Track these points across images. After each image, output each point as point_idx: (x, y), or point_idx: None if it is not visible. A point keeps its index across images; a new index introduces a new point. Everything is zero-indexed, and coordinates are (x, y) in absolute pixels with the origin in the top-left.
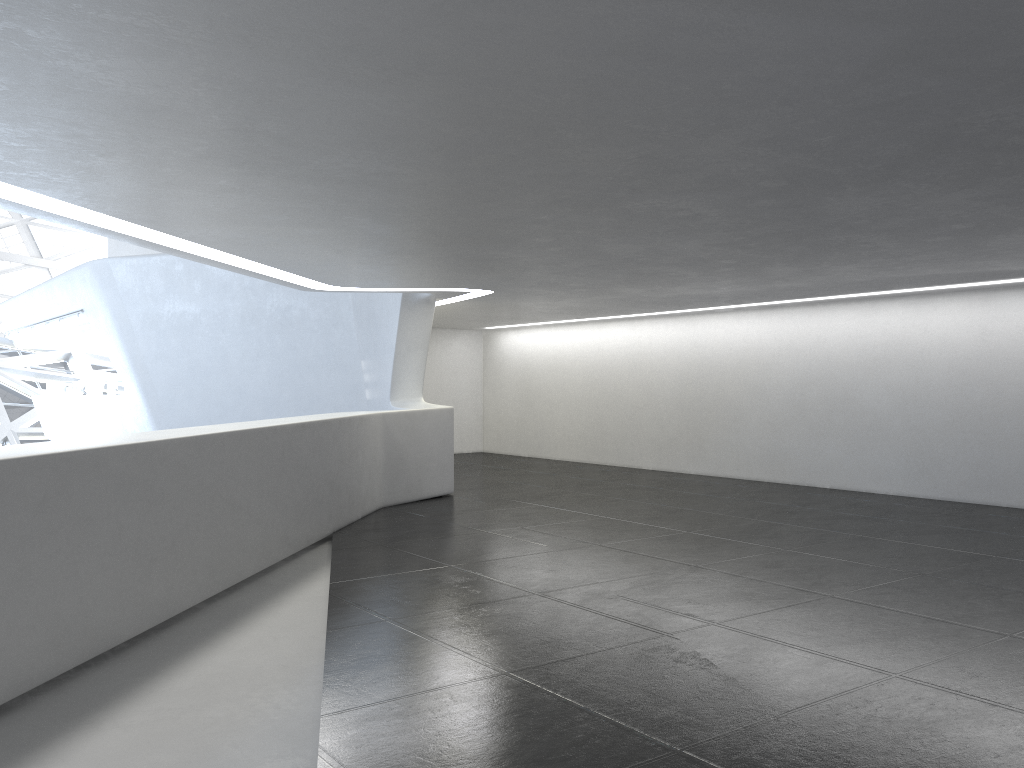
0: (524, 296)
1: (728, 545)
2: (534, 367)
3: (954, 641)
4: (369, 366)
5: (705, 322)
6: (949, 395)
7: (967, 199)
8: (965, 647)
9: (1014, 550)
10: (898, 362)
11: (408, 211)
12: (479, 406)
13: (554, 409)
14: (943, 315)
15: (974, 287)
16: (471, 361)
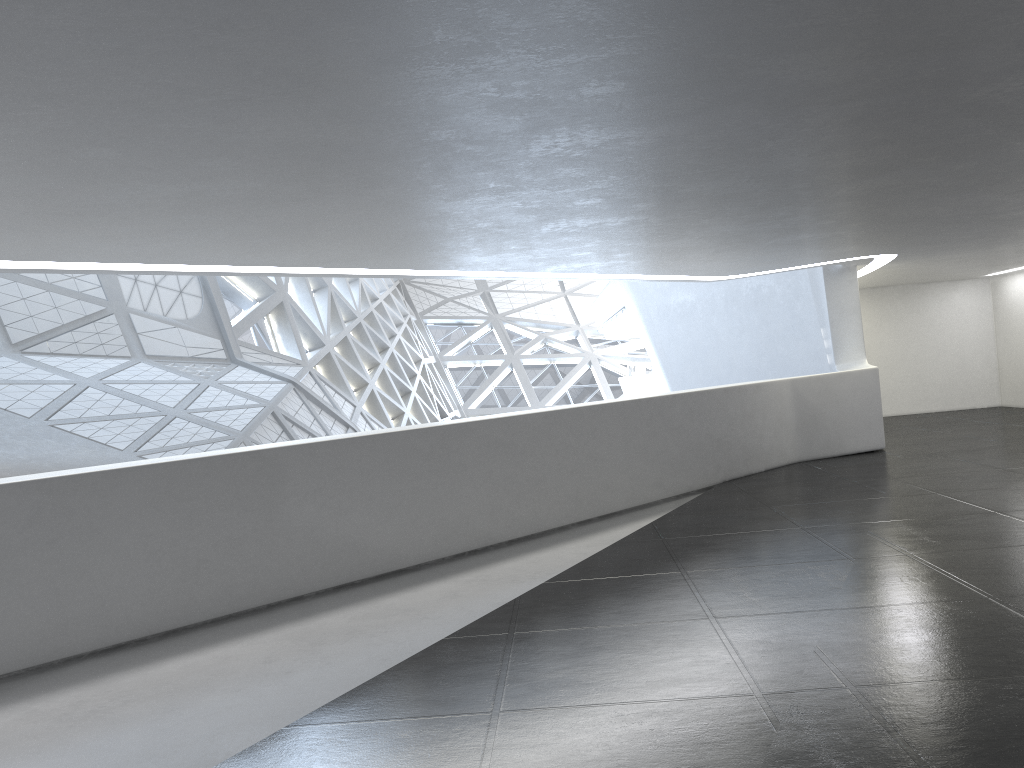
0: (939, 251)
1: None
2: None
3: None
4: (823, 333)
5: None
6: None
7: None
8: None
9: None
10: None
11: (662, 234)
12: (992, 358)
13: None
14: None
15: None
16: (978, 312)
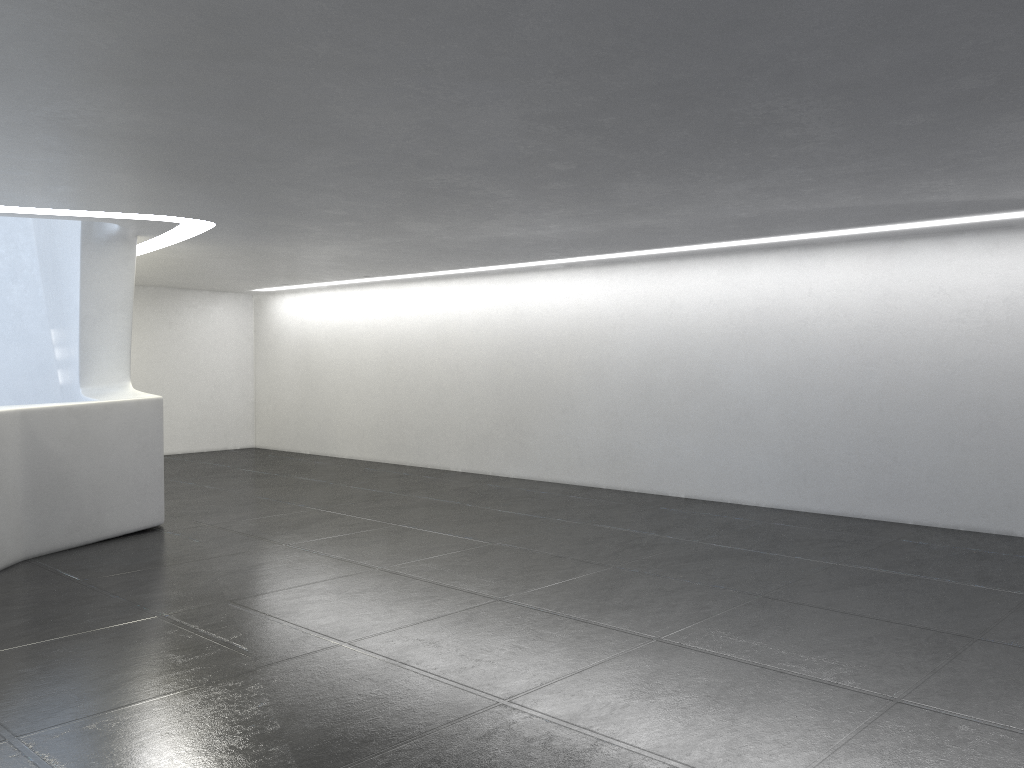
0: (269, 234)
1: (563, 632)
2: (317, 341)
3: None
4: (58, 337)
5: (528, 283)
6: (840, 378)
7: None
8: None
9: (990, 620)
10: (774, 334)
11: None
12: (250, 390)
13: (341, 394)
14: (833, 272)
15: (878, 234)
16: (238, 333)
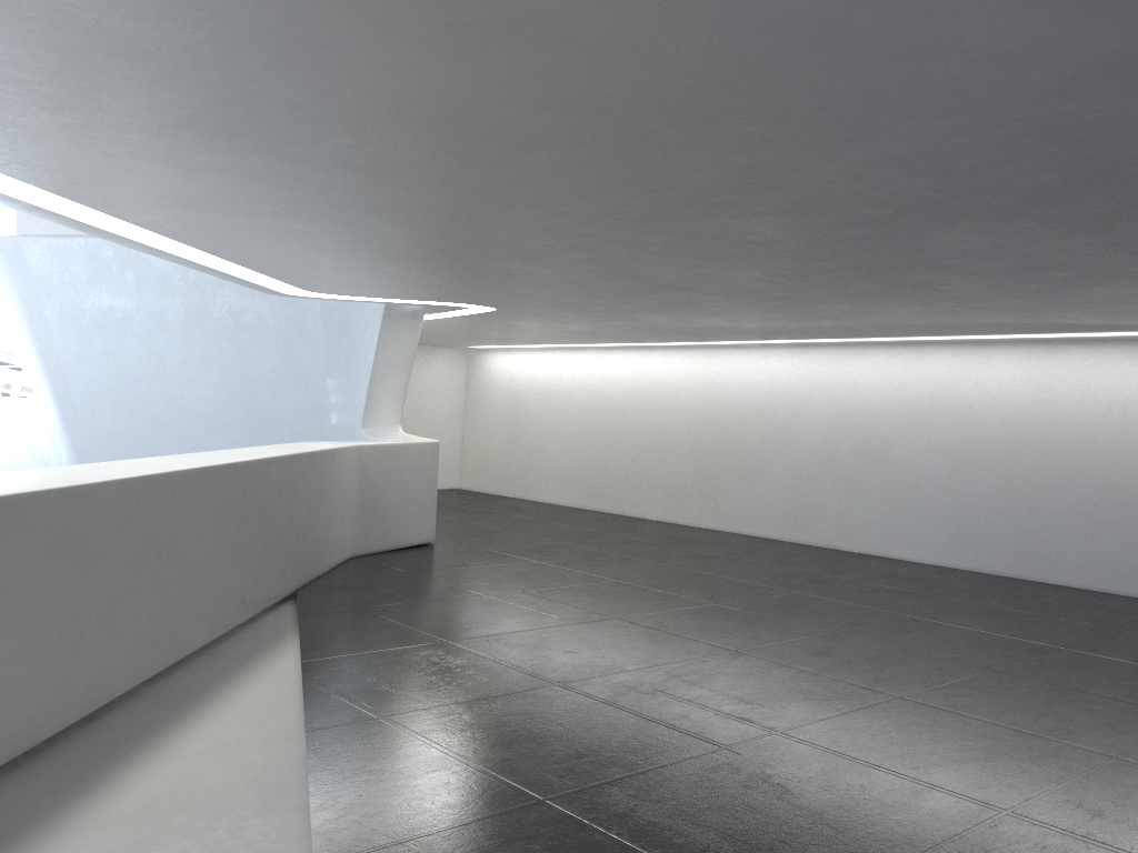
0: (529, 316)
1: (766, 623)
2: (525, 395)
3: (1057, 764)
4: (337, 386)
5: (727, 357)
6: (998, 457)
7: (1086, 245)
8: (1072, 773)
9: (1081, 641)
10: (944, 416)
11: (429, 211)
12: (458, 436)
13: (546, 445)
14: (997, 367)
15: (1035, 339)
16: (451, 384)
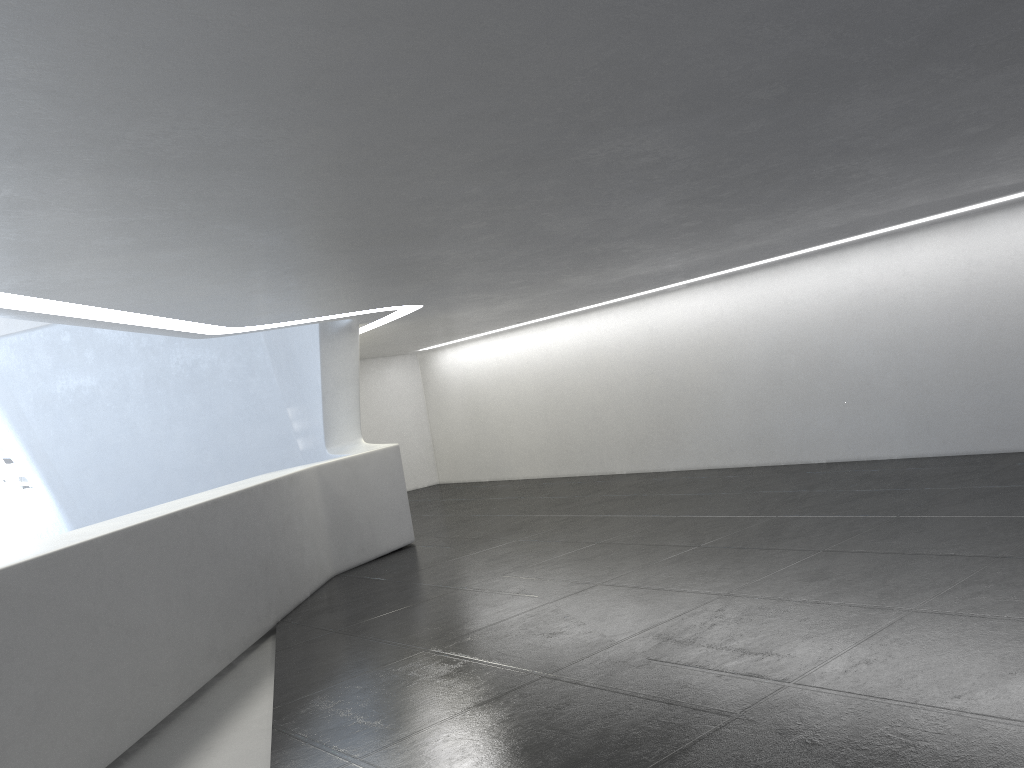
0: (458, 305)
1: (752, 556)
2: (479, 383)
3: None
4: (297, 413)
5: (658, 304)
6: (943, 339)
7: (1002, 83)
8: None
9: None
10: (879, 312)
11: (293, 205)
12: (427, 435)
13: (509, 425)
14: (921, 253)
15: (953, 216)
16: (410, 388)
